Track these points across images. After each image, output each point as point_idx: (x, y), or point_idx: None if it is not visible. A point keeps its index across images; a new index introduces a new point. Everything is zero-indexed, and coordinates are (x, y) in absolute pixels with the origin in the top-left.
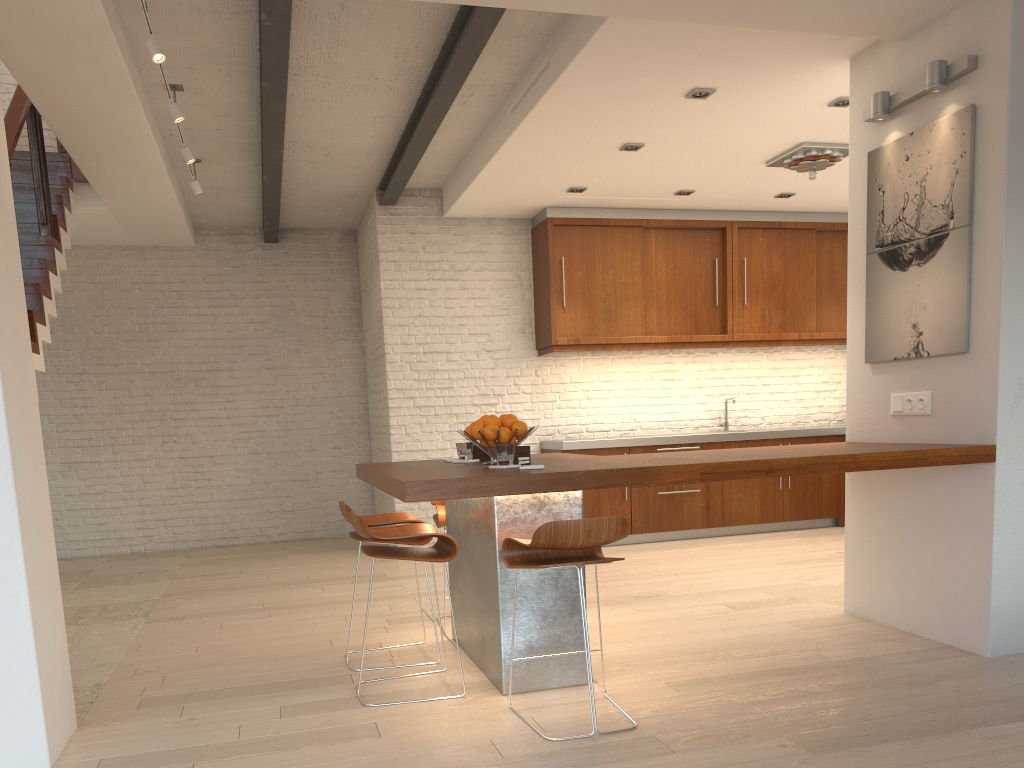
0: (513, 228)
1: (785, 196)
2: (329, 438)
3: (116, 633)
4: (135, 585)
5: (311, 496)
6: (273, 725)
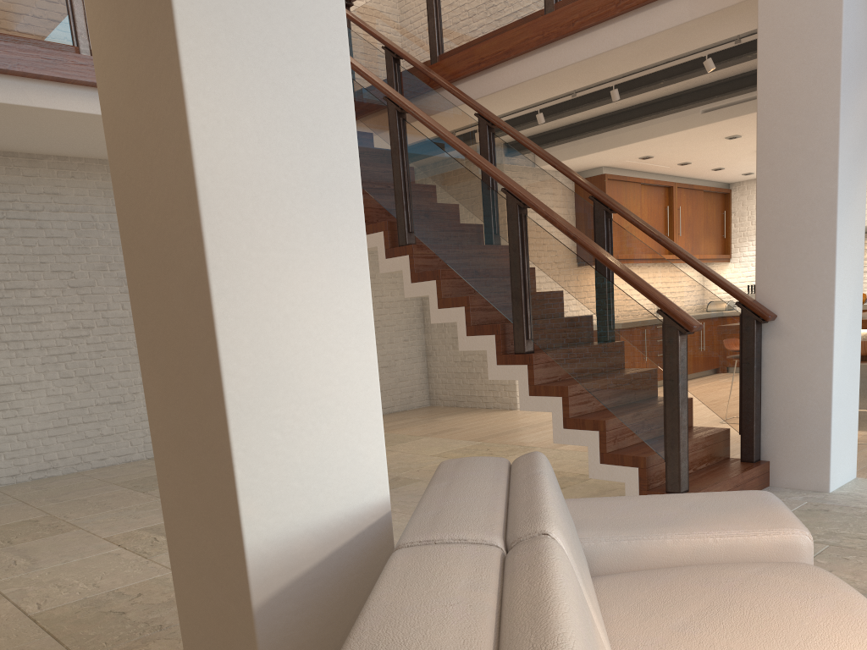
0: (566, 179)
1: (718, 170)
2: (401, 333)
3: (564, 453)
4: (416, 441)
5: (392, 379)
6: (866, 454)
